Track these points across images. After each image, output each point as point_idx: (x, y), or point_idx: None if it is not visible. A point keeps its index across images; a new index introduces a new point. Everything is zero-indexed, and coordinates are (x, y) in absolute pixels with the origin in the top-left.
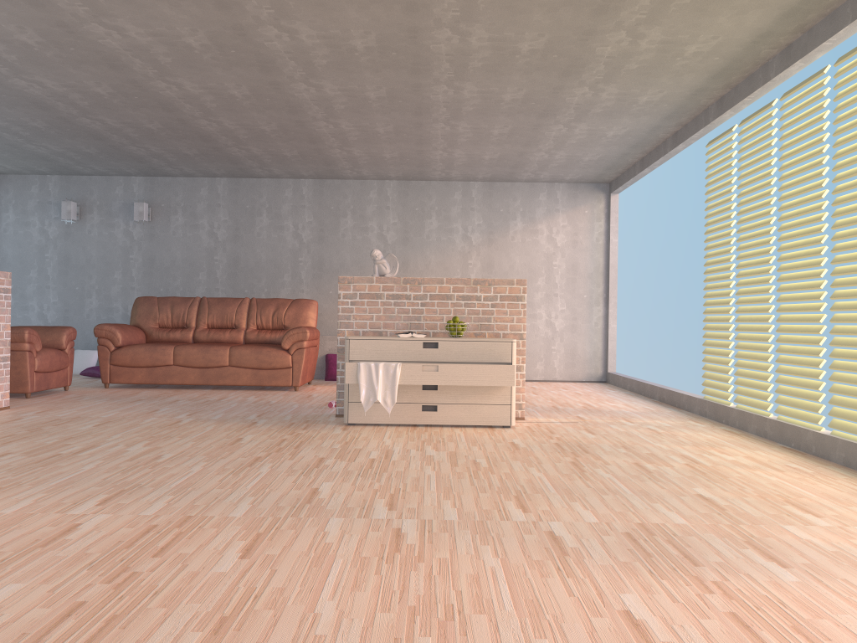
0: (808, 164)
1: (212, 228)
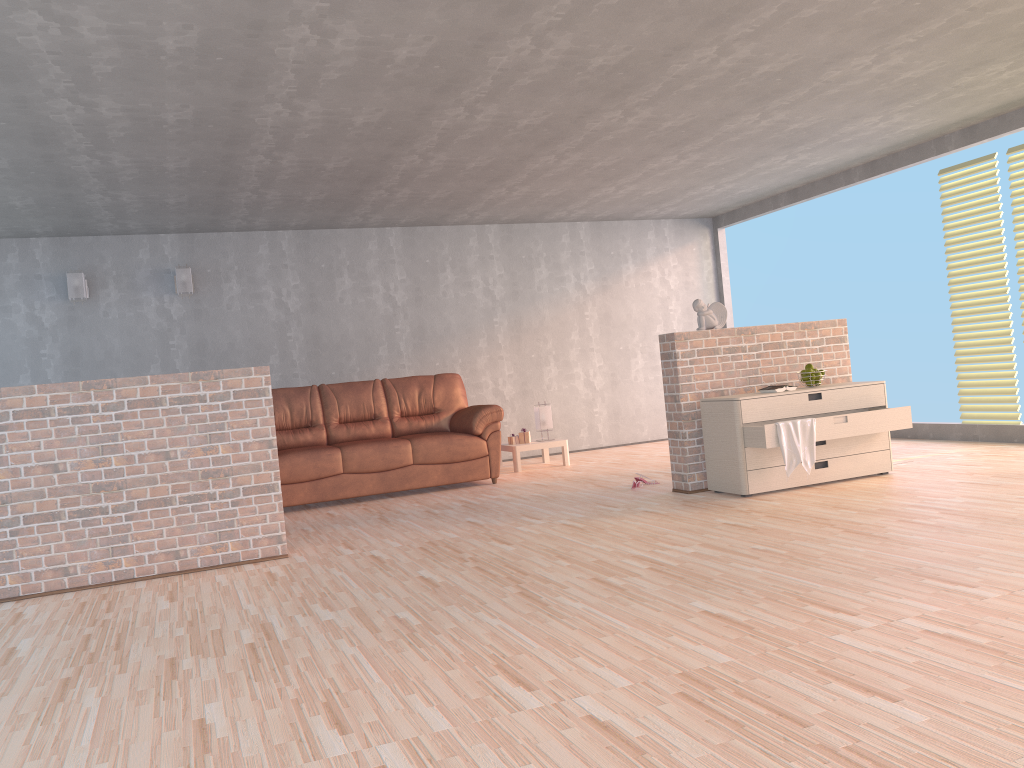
0: None
1: (279, 296)
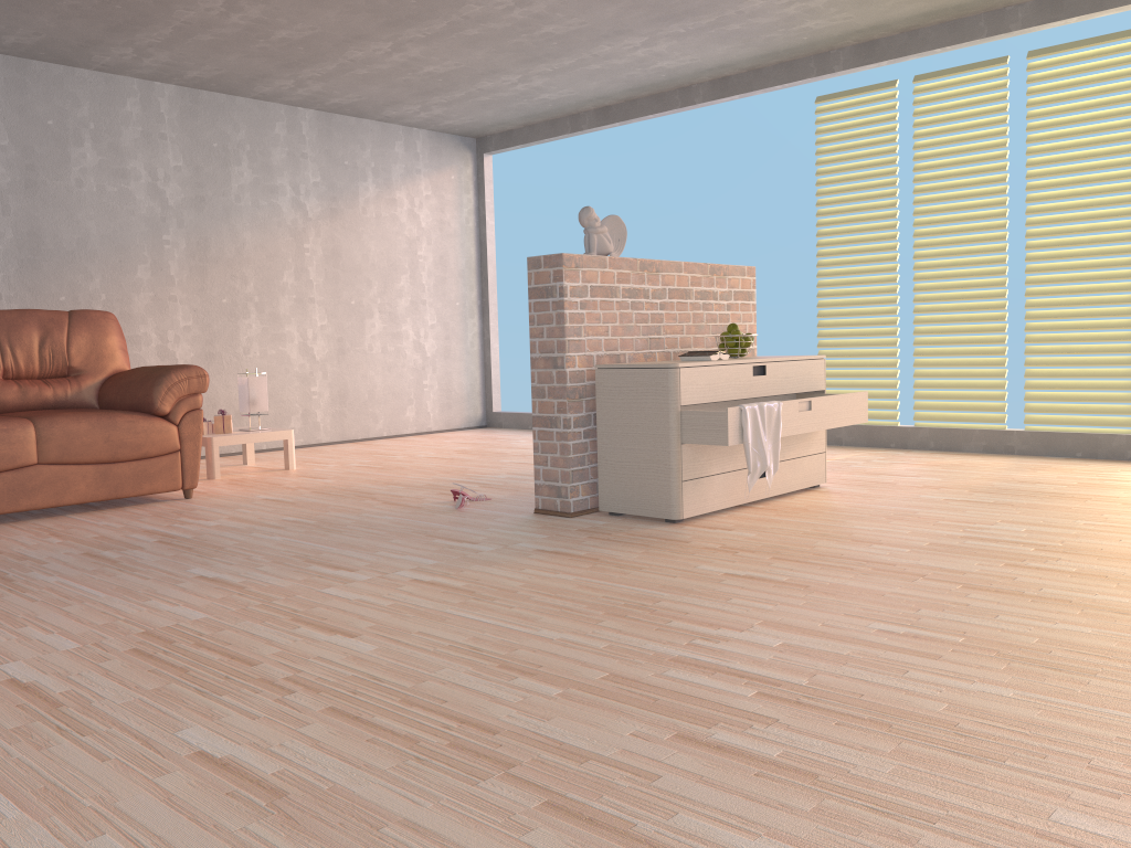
0: (1093, 138)
1: None
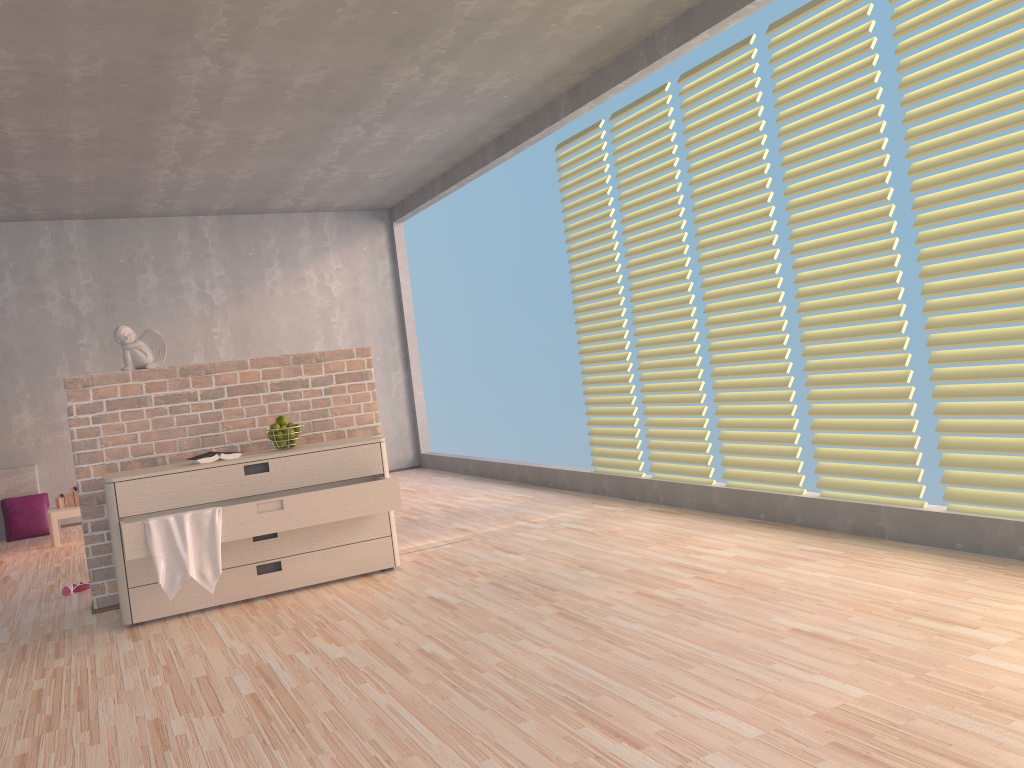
0: (735, 162)
1: None
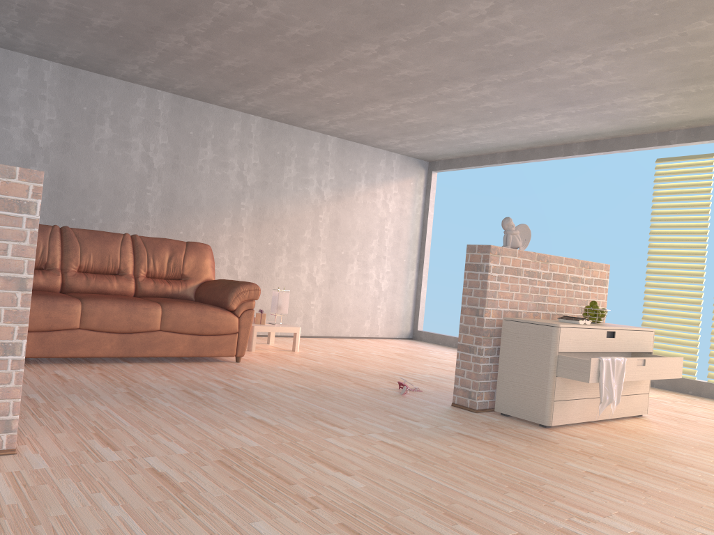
0: None
1: (30, 126)
